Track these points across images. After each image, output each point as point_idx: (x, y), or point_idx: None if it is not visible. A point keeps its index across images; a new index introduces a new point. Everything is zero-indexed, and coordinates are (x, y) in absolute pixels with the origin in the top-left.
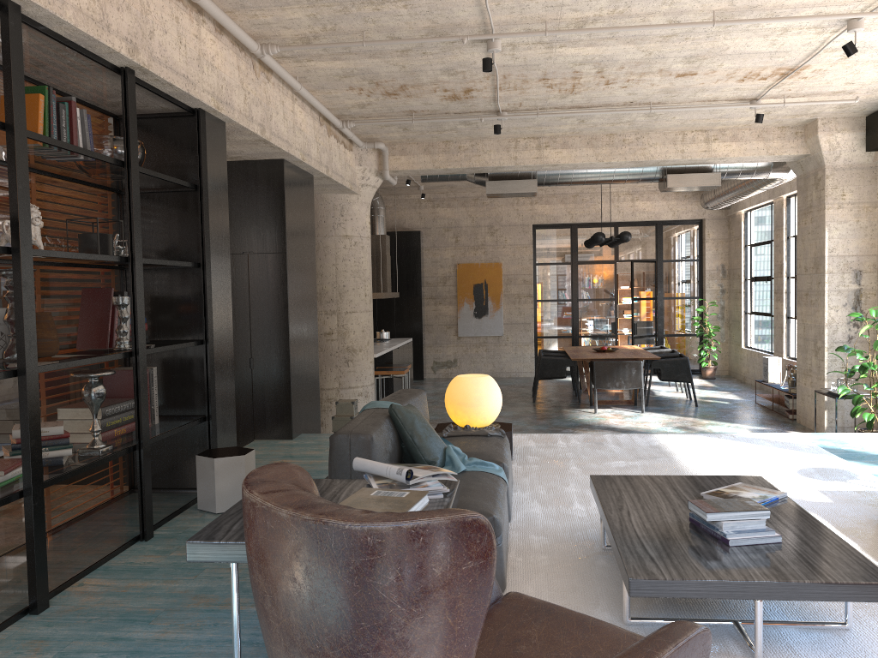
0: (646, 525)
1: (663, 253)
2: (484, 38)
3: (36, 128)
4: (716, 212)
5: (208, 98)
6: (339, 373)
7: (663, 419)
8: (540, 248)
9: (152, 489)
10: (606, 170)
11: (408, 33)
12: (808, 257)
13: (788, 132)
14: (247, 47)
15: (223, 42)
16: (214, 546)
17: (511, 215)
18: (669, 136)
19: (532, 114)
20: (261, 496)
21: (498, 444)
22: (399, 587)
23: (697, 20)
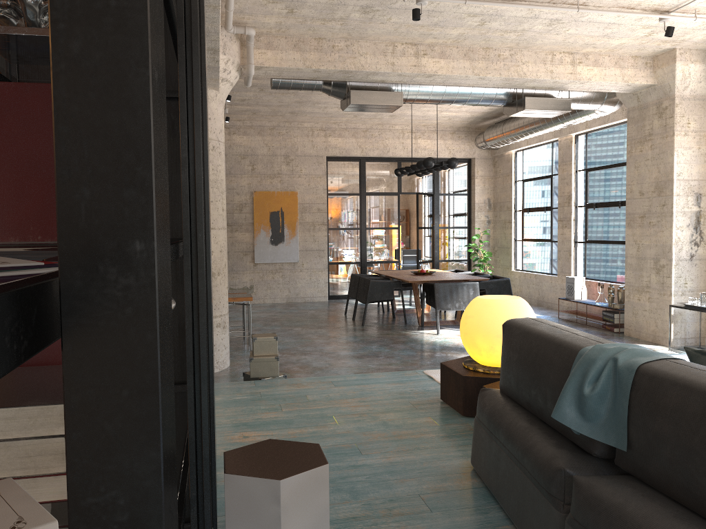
0: None
1: (439, 187)
2: None
3: None
4: (484, 152)
5: None
6: None
7: None
8: (332, 179)
9: None
10: (464, 89)
11: None
12: (646, 182)
13: (640, 62)
14: None
15: None
16: None
17: (306, 146)
18: (540, 55)
19: None
20: None
21: None
22: None
23: None
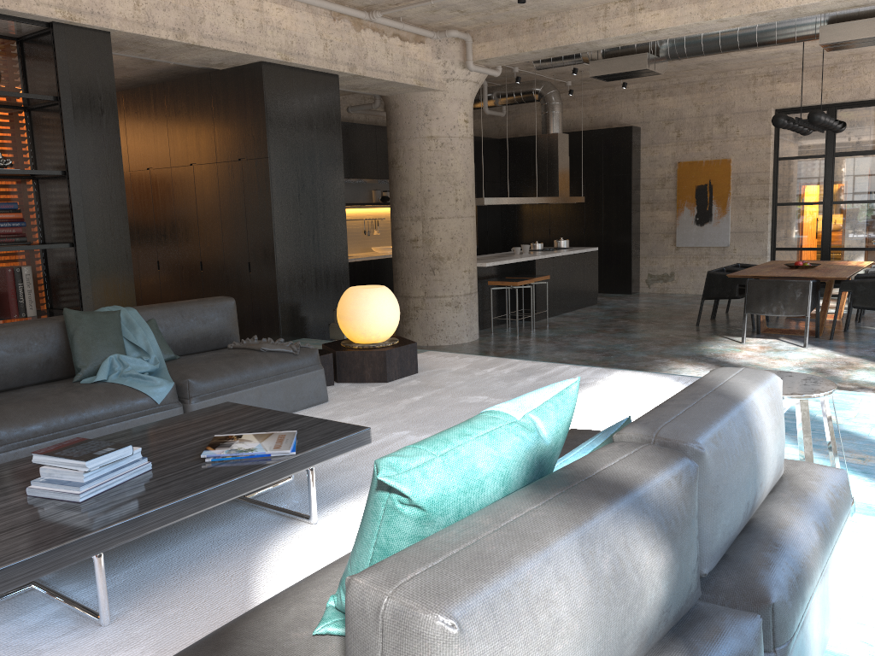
0: None
1: None
2: None
3: None
4: None
5: (49, 10)
6: (424, 282)
7: (815, 357)
8: (785, 138)
9: None
10: (745, 30)
11: None
12: None
13: None
14: None
15: None
16: None
17: (745, 99)
18: None
19: None
20: None
21: (253, 360)
22: None
23: None
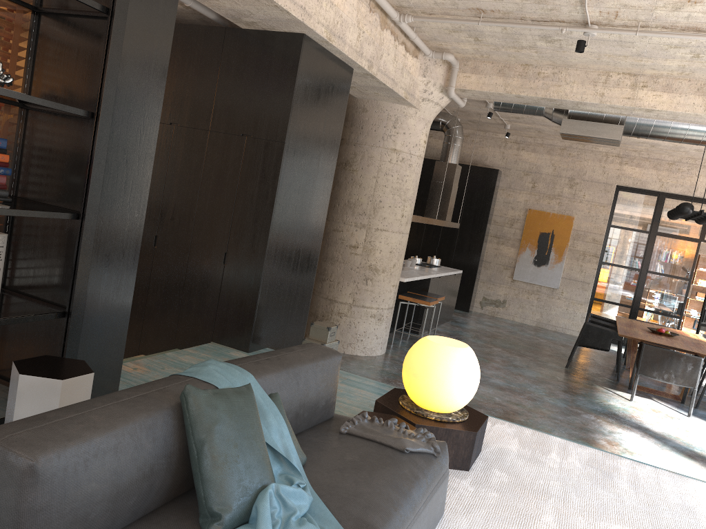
0: None
1: None
2: None
3: None
4: None
5: None
6: (355, 290)
7: None
8: (619, 210)
9: (4, 381)
10: None
11: None
12: None
13: None
14: None
15: None
16: None
17: (596, 171)
18: None
19: (630, 30)
20: None
21: (410, 475)
22: None
23: None
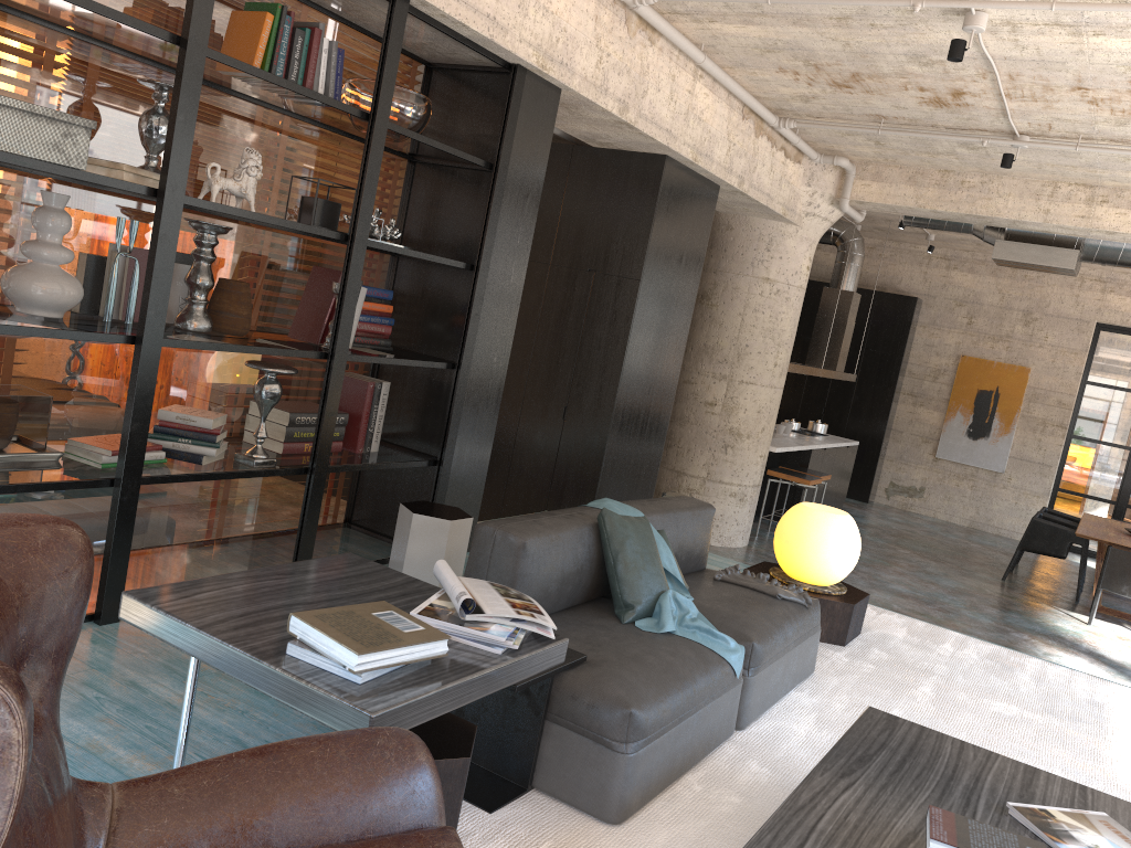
0: (850, 816)
1: None
2: (948, 5)
3: (253, 55)
4: None
5: (528, 51)
6: (710, 460)
7: None
8: (1100, 359)
9: (365, 530)
10: None
11: None
12: None
13: None
14: None
15: None
16: (146, 609)
17: (1065, 302)
18: None
19: (1068, 144)
20: None
21: (782, 614)
22: None
23: None
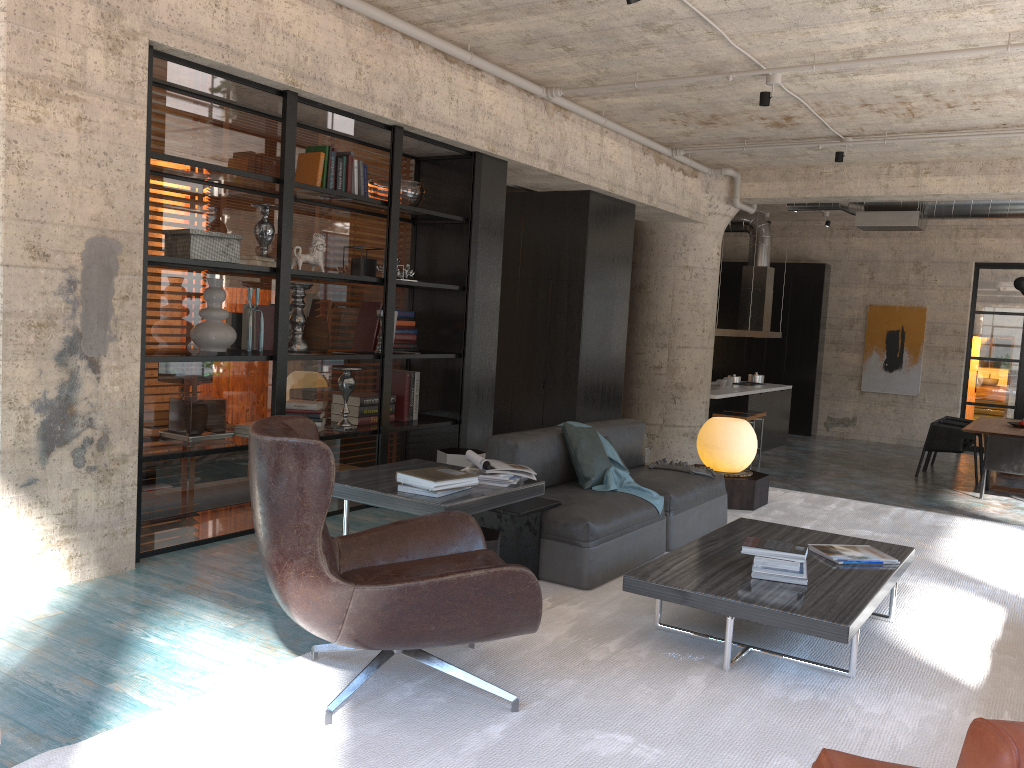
0: (710, 553)
1: None
2: (749, 74)
3: (316, 178)
4: None
5: (481, 143)
6: (664, 410)
7: None
8: (983, 292)
9: None
10: (1017, 201)
11: (681, 72)
12: None
13: None
14: (531, 92)
15: (506, 90)
16: None
17: (946, 249)
18: None
19: (878, 140)
20: (253, 424)
21: (693, 481)
22: (272, 473)
23: (999, 43)
